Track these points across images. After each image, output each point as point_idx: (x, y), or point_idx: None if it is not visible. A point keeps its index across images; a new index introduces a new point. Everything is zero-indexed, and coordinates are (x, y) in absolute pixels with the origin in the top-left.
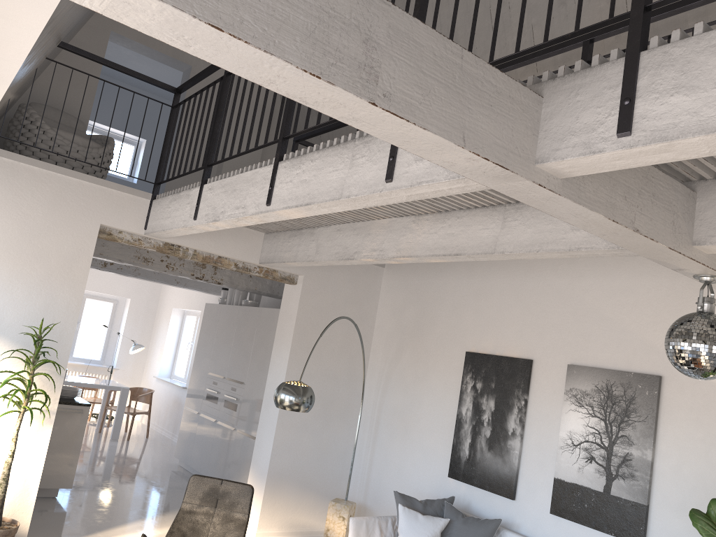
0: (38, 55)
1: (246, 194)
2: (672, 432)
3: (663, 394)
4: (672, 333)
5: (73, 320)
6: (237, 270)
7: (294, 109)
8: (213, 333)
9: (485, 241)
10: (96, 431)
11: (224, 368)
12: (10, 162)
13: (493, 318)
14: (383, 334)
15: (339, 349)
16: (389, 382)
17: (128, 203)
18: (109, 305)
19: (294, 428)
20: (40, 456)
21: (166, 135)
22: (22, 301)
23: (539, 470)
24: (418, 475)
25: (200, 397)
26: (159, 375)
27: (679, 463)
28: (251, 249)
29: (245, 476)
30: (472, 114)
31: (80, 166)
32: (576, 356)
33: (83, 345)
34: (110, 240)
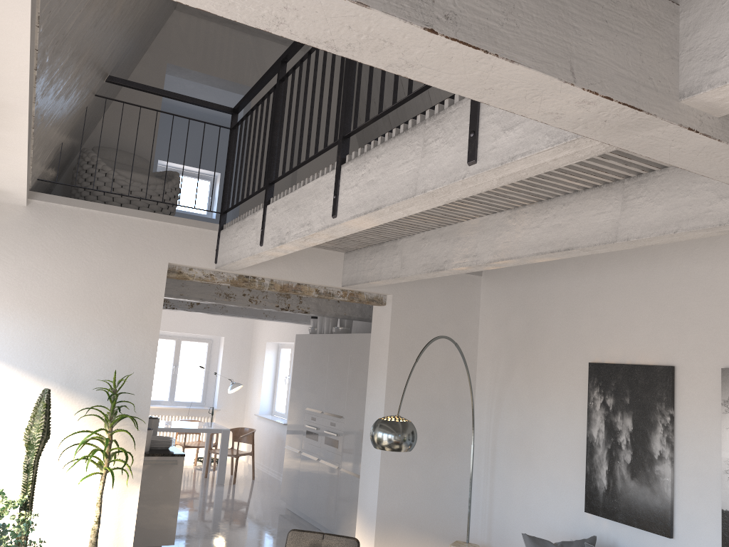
0: (74, 87)
1: (310, 208)
2: None
3: None
4: None
5: (150, 369)
6: (319, 297)
7: (352, 102)
8: (306, 366)
9: (602, 228)
10: (202, 476)
11: (320, 402)
12: (69, 209)
13: (617, 321)
14: (489, 351)
15: (441, 372)
16: (502, 405)
17: (195, 237)
18: (204, 346)
19: (400, 465)
20: (130, 518)
21: (227, 160)
22: (95, 354)
23: (700, 500)
24: (548, 510)
25: (300, 435)
26: (260, 412)
27: None
28: (331, 271)
29: (354, 519)
30: (580, 35)
31: (146, 204)
32: None
33: (183, 388)
34: (180, 279)
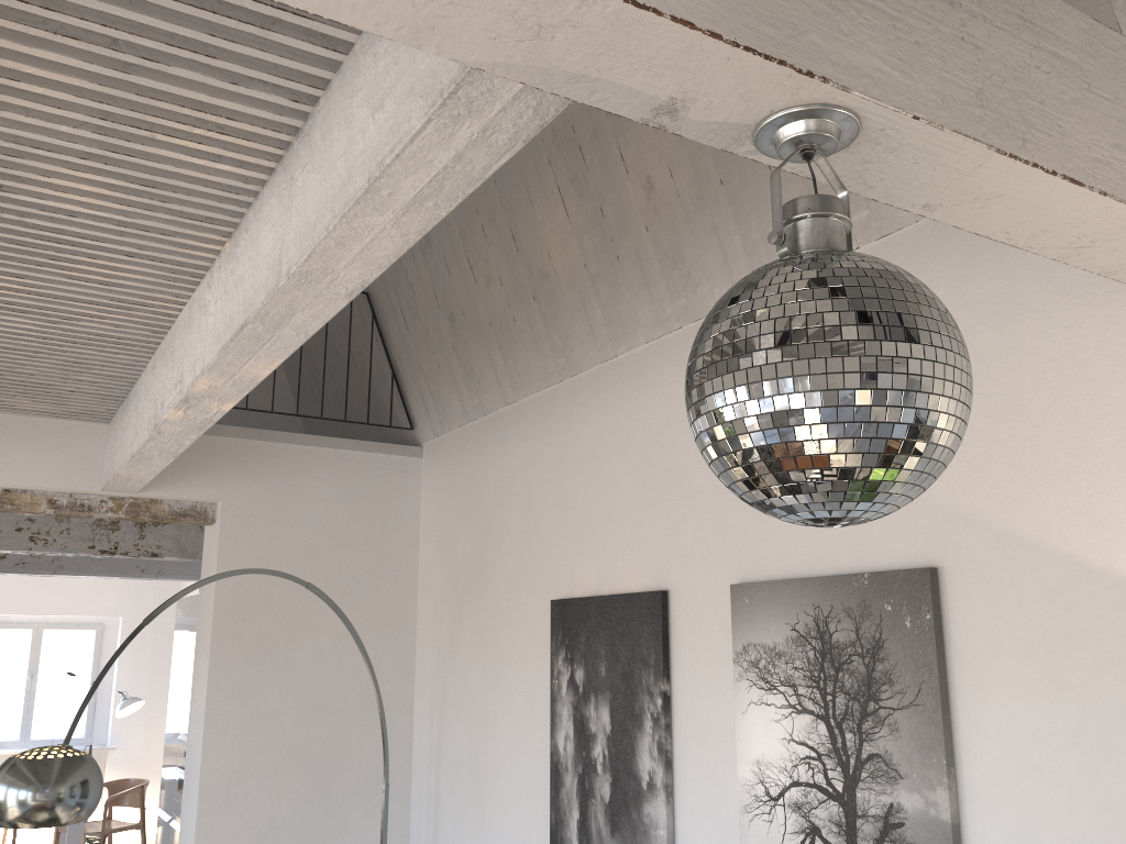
0: None
1: None
2: (993, 726)
3: (951, 616)
4: (689, 364)
5: None
6: (59, 514)
7: None
8: (184, 655)
9: (271, 261)
10: None
11: None
12: None
13: (590, 511)
14: (431, 596)
15: (336, 646)
16: (447, 699)
17: None
18: (89, 636)
19: (243, 840)
20: None
21: None
22: None
23: None
24: None
25: (172, 786)
26: None
27: (1026, 819)
28: (77, 462)
29: None
30: None
31: None
32: (748, 561)
33: (48, 714)
34: None
